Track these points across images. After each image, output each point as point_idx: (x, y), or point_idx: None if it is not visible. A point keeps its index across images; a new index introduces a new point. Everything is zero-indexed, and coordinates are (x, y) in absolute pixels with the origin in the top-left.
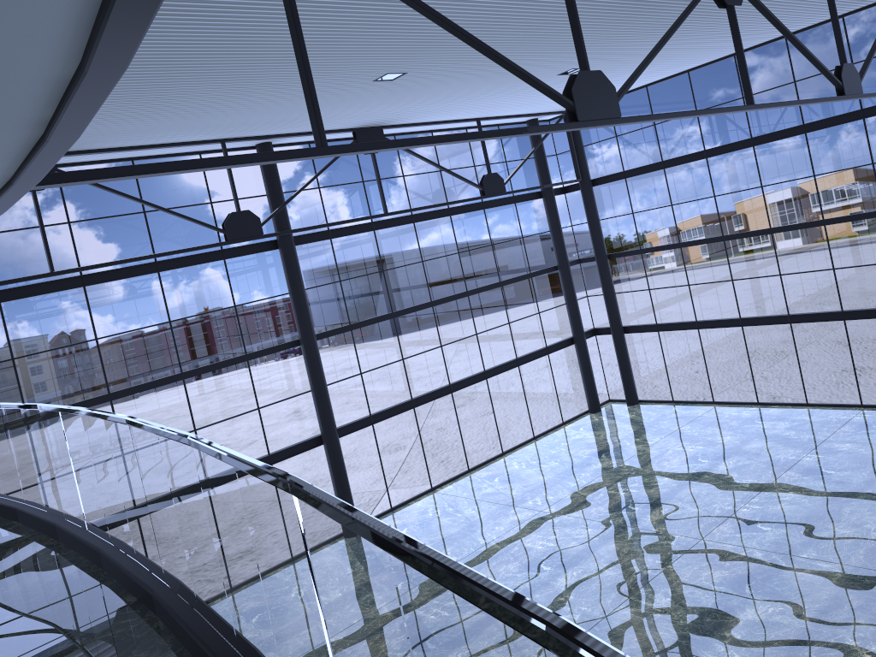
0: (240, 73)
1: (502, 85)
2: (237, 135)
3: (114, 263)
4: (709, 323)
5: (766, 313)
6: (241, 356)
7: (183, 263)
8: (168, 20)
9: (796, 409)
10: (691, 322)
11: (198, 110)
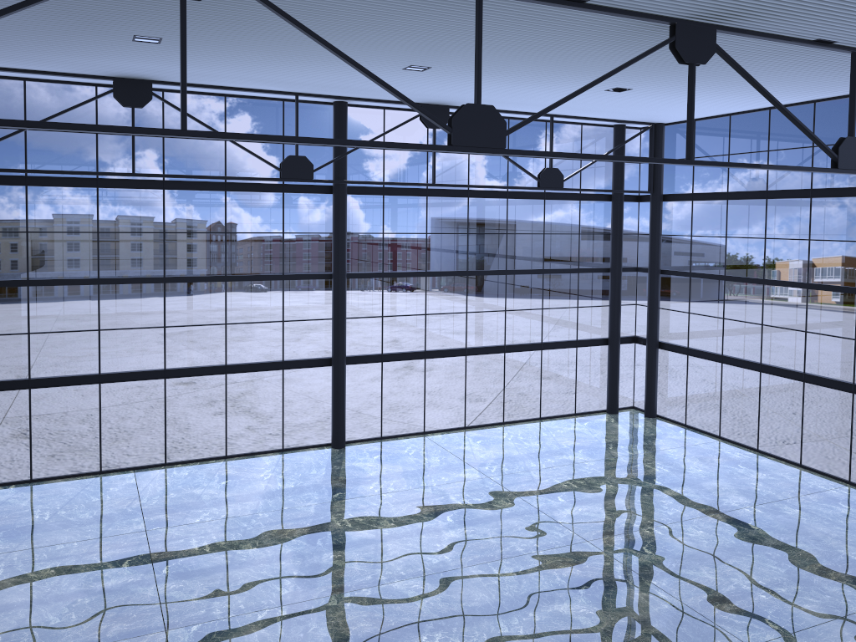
0: (268, 47)
1: (549, 91)
2: (308, 92)
3: (182, 176)
4: (732, 360)
5: None
6: (278, 275)
7: (247, 188)
8: (173, 5)
9: (787, 466)
10: (717, 354)
11: (254, 68)
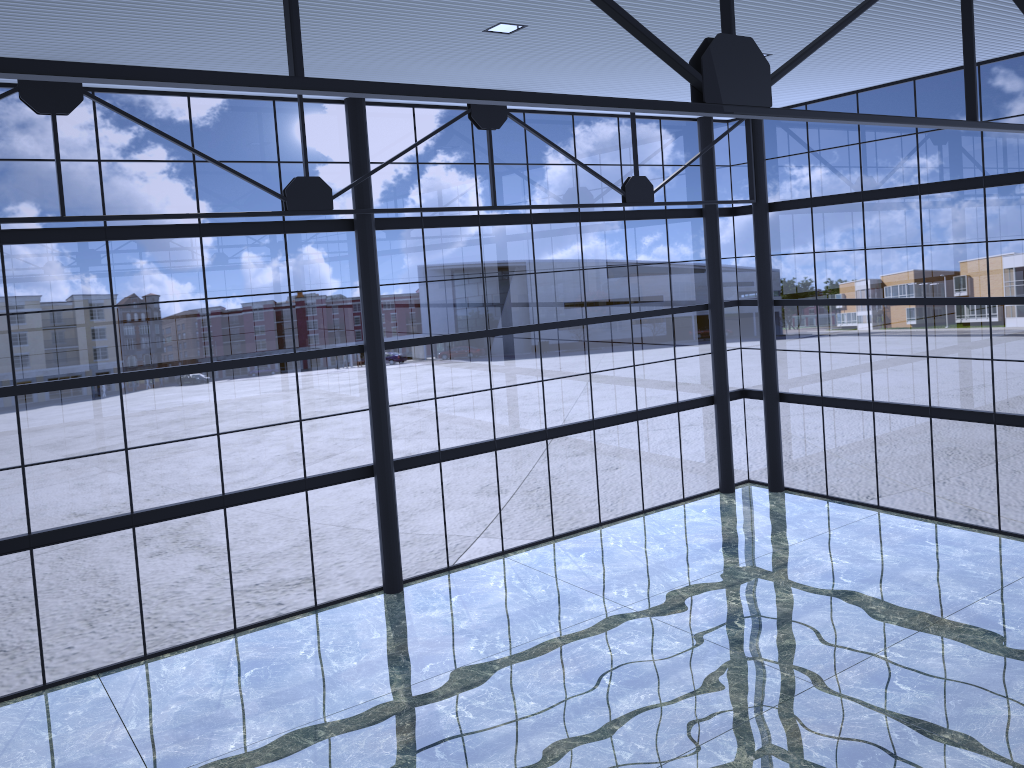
0: None
1: (660, 63)
2: None
3: (140, 216)
4: (889, 407)
5: (981, 404)
6: (288, 354)
7: (233, 231)
8: None
9: (984, 535)
10: (866, 401)
11: (256, 40)
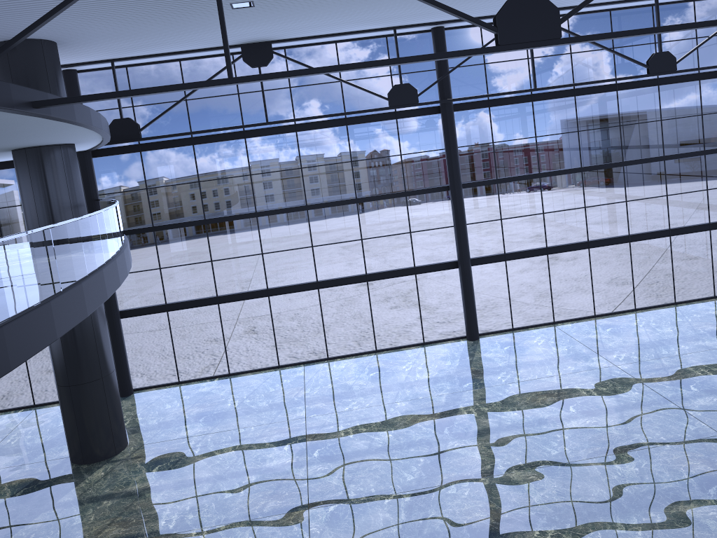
0: None
1: None
2: (403, 24)
3: (305, 118)
4: None
5: None
6: (401, 192)
7: (365, 120)
8: None
9: None
10: None
11: (344, 12)
